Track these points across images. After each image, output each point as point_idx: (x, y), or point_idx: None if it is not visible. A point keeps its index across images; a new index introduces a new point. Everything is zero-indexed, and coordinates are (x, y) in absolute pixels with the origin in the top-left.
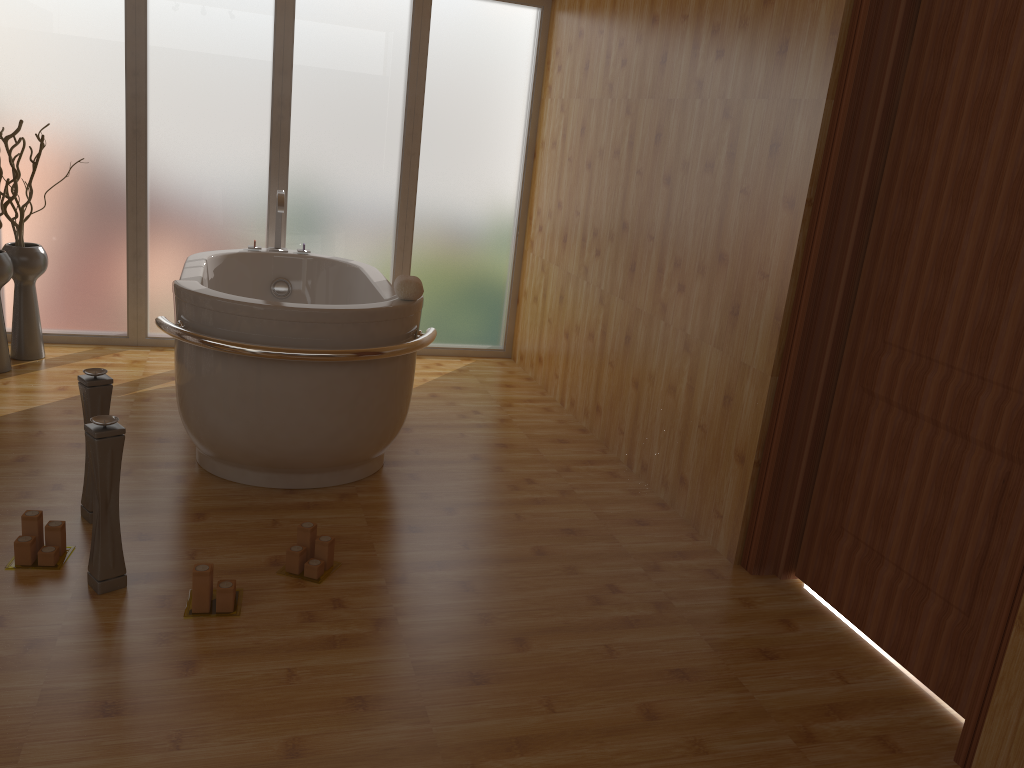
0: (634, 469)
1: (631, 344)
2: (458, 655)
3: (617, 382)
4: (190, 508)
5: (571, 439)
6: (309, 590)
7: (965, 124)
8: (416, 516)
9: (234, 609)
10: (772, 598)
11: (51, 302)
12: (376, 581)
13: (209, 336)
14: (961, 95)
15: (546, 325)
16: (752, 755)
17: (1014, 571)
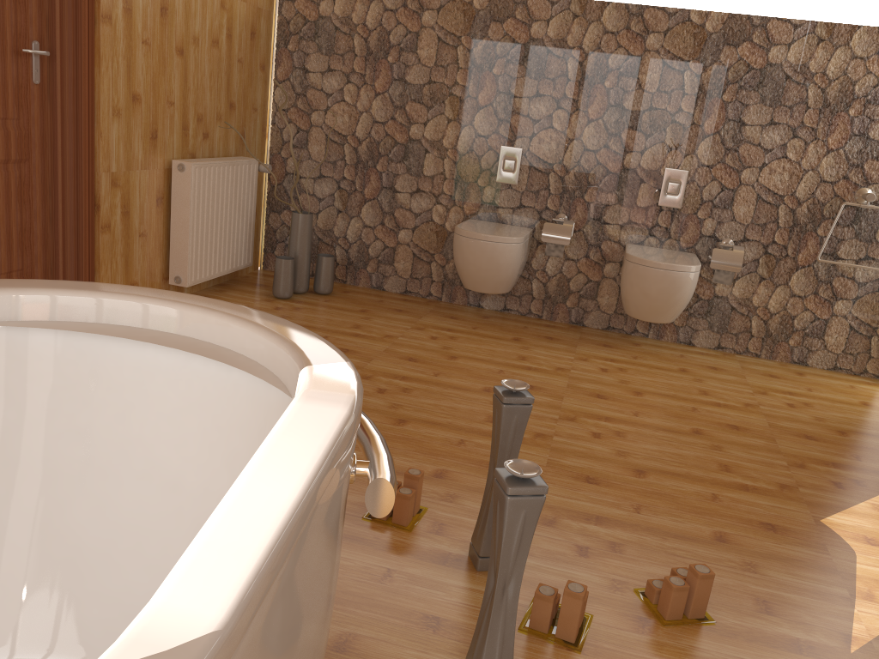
0: None
1: None
2: None
3: None
4: None
5: None
6: None
7: None
8: None
9: None
10: None
11: None
12: None
13: None
14: None
15: None
16: None
17: (86, 210)
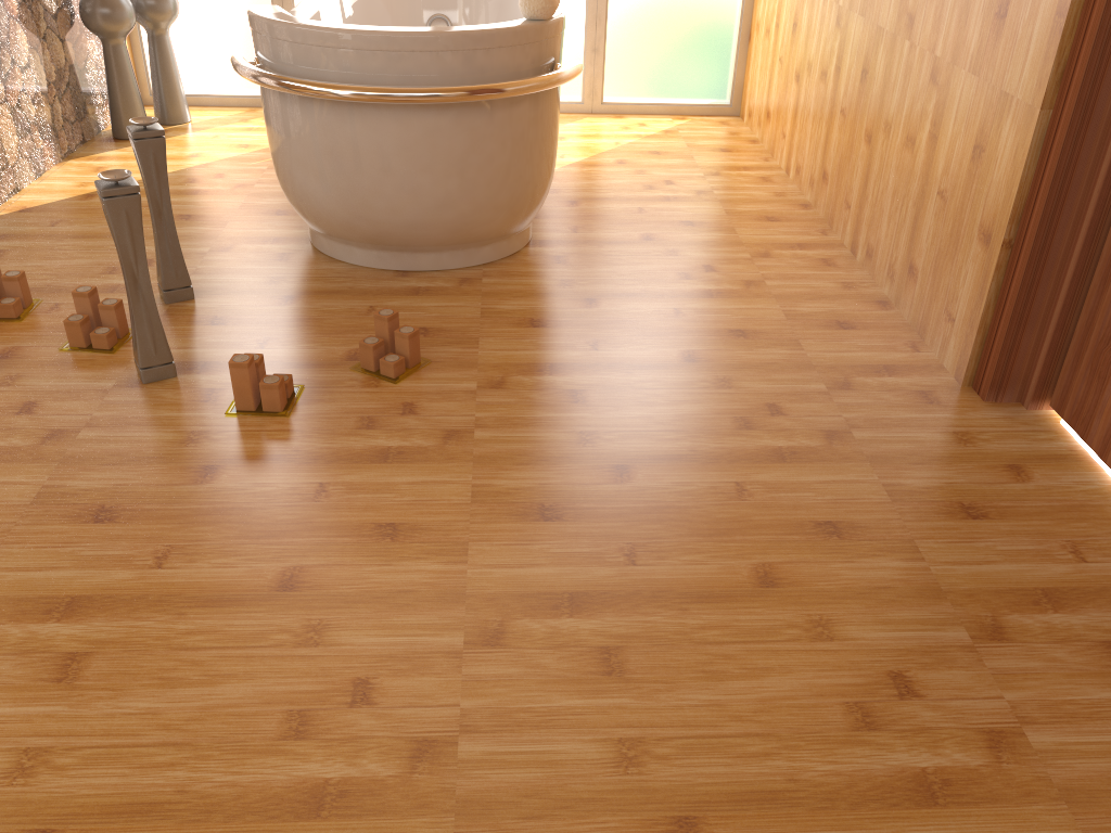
0: (858, 256)
1: (867, 81)
2: (534, 482)
3: (848, 137)
4: (281, 290)
5: (784, 217)
6: (381, 391)
7: None
8: (545, 308)
9: (285, 409)
10: (1005, 435)
11: (198, 57)
12: (465, 385)
13: (276, 74)
14: None
15: (776, 67)
16: (899, 649)
17: None
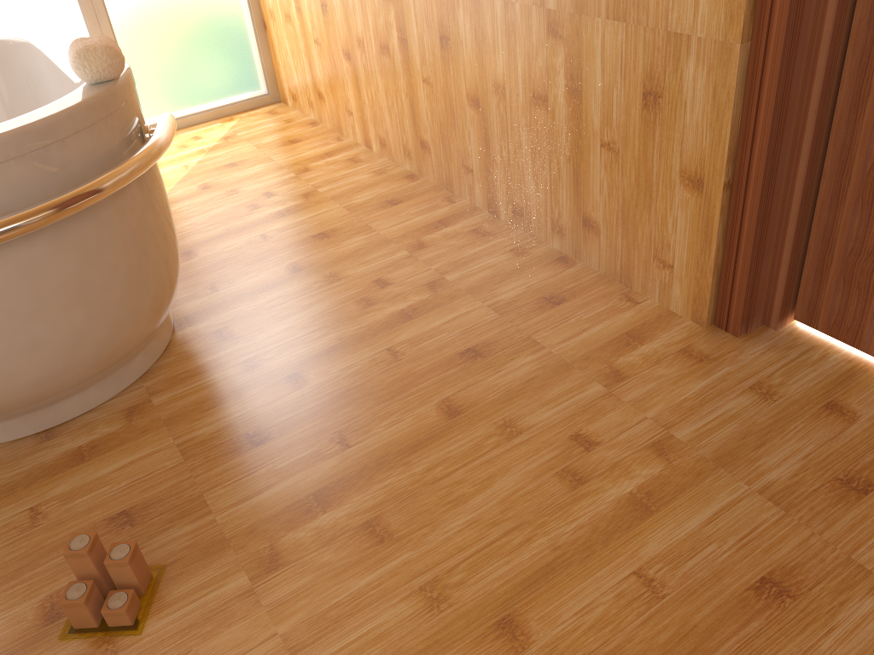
0: (502, 216)
1: (452, 47)
2: None
3: (444, 105)
4: None
5: (403, 195)
6: None
7: None
8: (251, 410)
9: None
10: (788, 369)
11: None
12: (233, 583)
13: None
14: None
15: (314, 49)
16: None
17: None
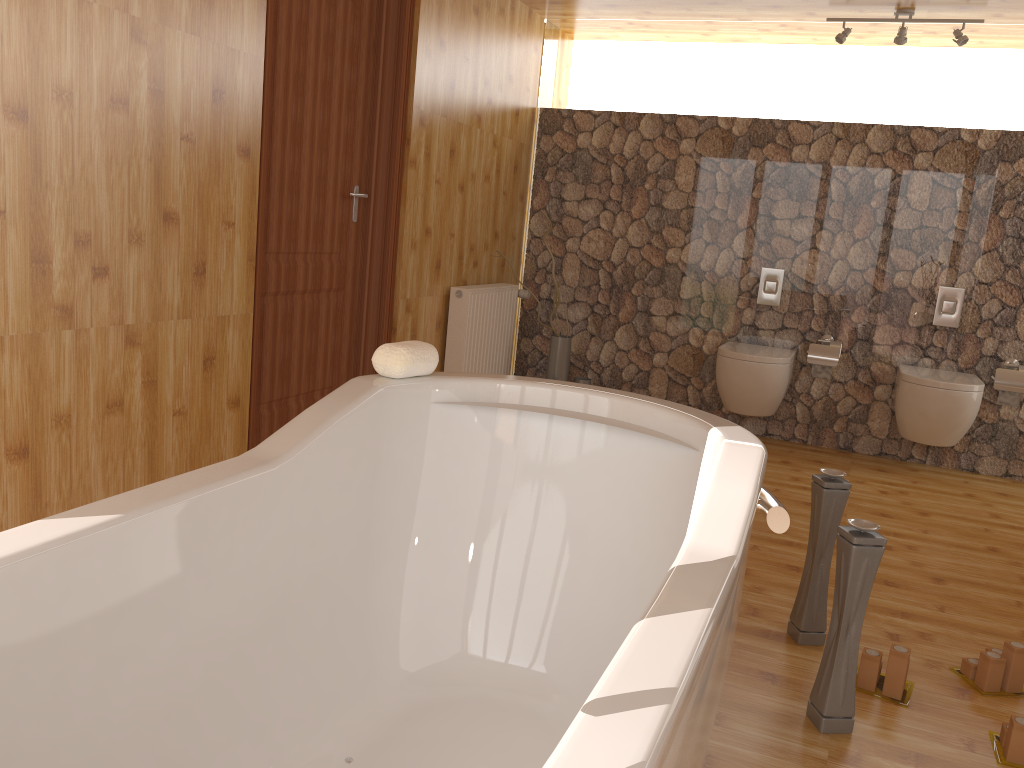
0: None
1: None
2: None
3: None
4: None
5: None
6: None
7: (292, 90)
8: None
9: None
10: None
11: None
12: None
13: None
14: (287, 68)
15: None
16: None
17: (385, 333)
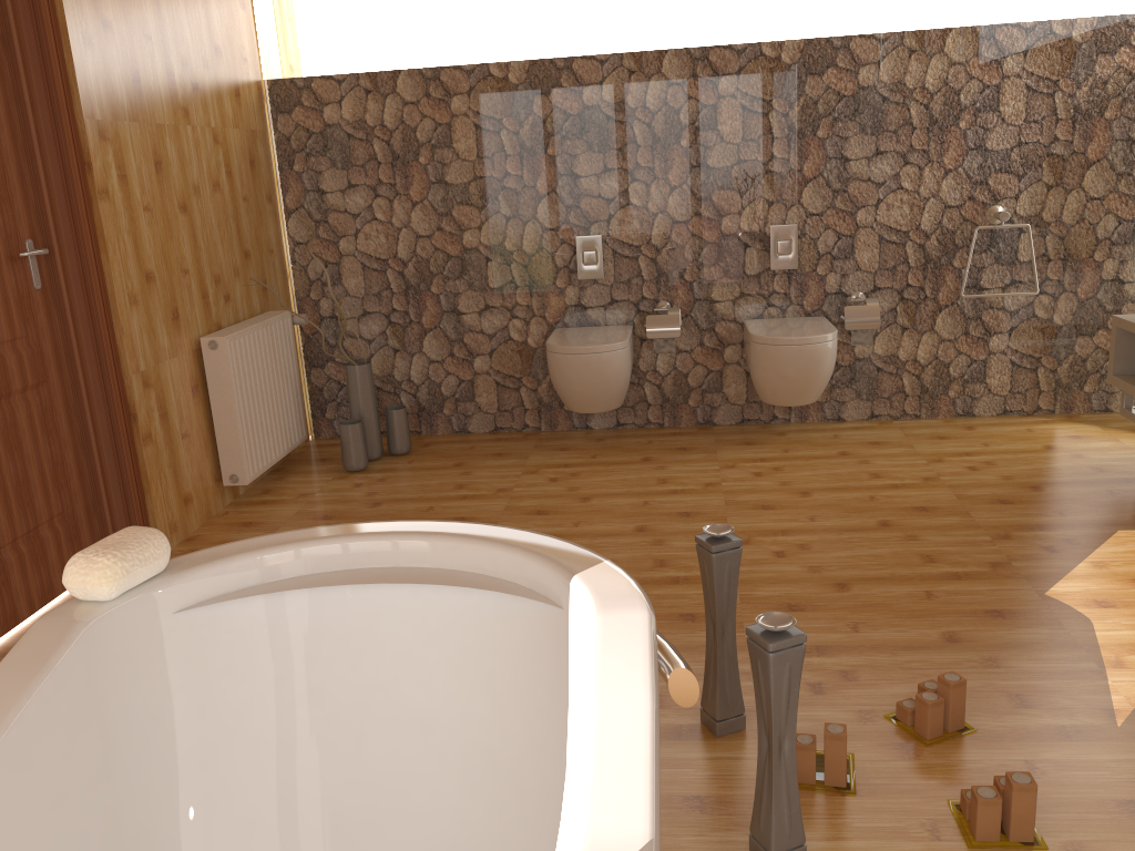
0: None
1: None
2: None
3: None
4: None
5: None
6: None
7: None
8: None
9: None
10: None
11: None
12: None
13: None
14: None
15: None
16: None
17: (122, 423)
